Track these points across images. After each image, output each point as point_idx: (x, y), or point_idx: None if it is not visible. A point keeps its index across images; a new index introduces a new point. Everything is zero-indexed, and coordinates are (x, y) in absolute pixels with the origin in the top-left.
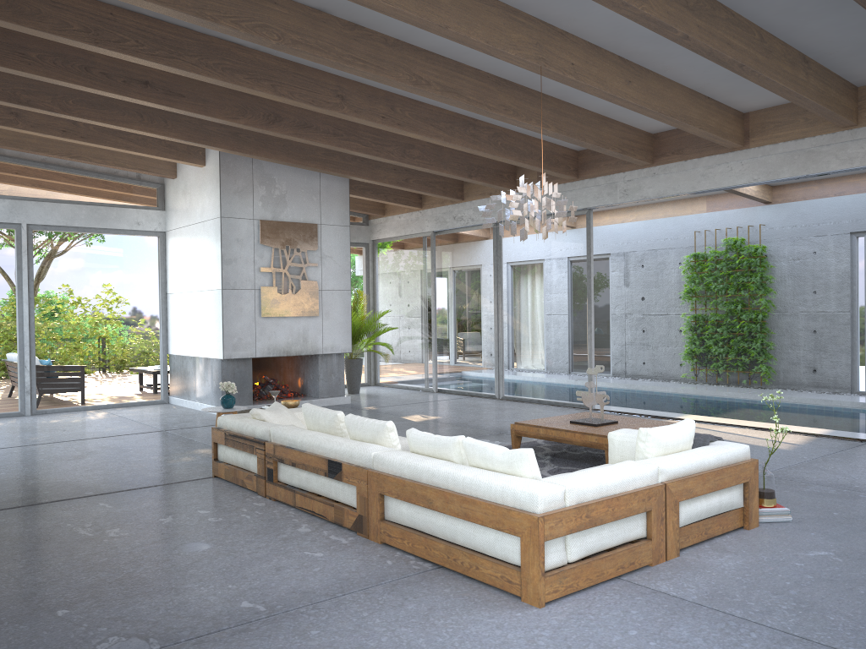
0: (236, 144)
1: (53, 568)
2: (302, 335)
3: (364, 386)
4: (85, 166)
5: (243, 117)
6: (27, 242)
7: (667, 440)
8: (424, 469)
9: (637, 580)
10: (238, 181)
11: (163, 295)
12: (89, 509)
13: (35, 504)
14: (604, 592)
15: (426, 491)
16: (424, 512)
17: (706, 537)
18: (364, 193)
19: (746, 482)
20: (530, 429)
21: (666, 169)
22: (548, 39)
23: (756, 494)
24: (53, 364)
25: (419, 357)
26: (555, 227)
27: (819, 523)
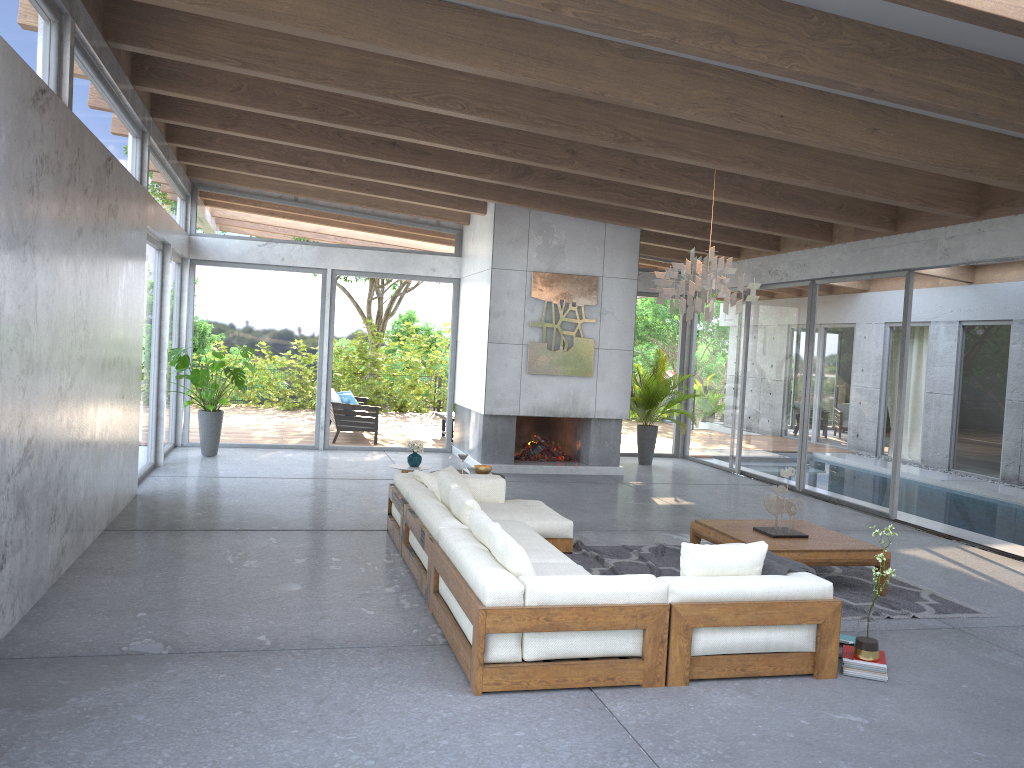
0: (503, 194)
1: (176, 582)
2: (572, 395)
3: (668, 457)
4: (388, 213)
5: (490, 172)
6: (331, 286)
7: (712, 561)
8: (453, 549)
9: (603, 696)
10: (512, 231)
11: (453, 343)
12: (256, 541)
13: (227, 530)
14: (554, 697)
15: (448, 570)
16: (448, 590)
17: (743, 675)
18: (665, 242)
19: (816, 623)
20: (704, 530)
21: (993, 225)
22: (746, 91)
23: (834, 641)
24: (346, 403)
25: (724, 431)
26: (724, 308)
27: (918, 691)
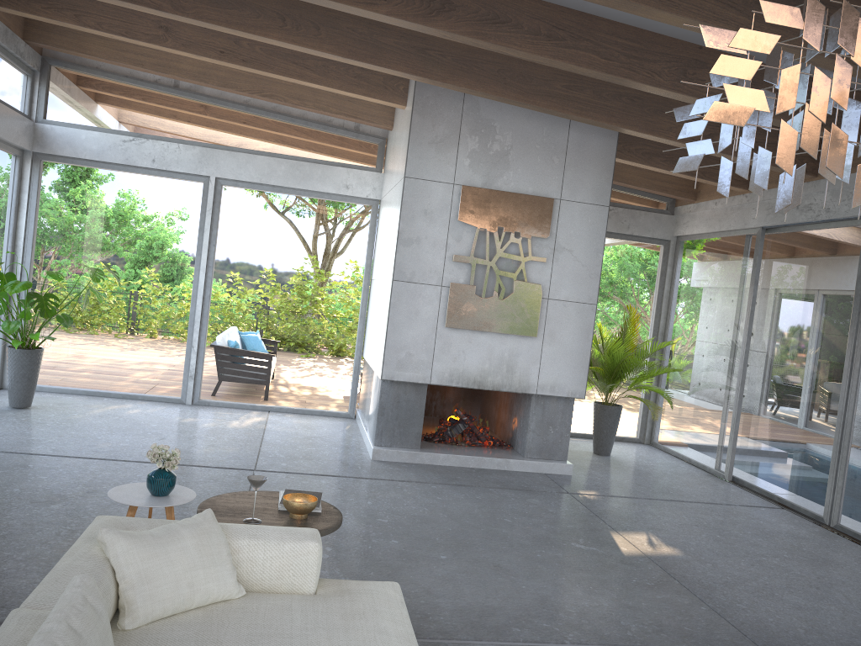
0: (421, 65)
1: None
2: (506, 361)
3: (631, 443)
4: (294, 112)
5: (386, 3)
6: (214, 199)
7: None
8: None
9: None
10: (437, 126)
11: (367, 281)
12: None
13: None
14: None
15: None
16: None
17: None
18: (649, 161)
19: None
20: None
21: None
22: None
23: None
24: (225, 348)
25: (712, 420)
26: None
27: None
